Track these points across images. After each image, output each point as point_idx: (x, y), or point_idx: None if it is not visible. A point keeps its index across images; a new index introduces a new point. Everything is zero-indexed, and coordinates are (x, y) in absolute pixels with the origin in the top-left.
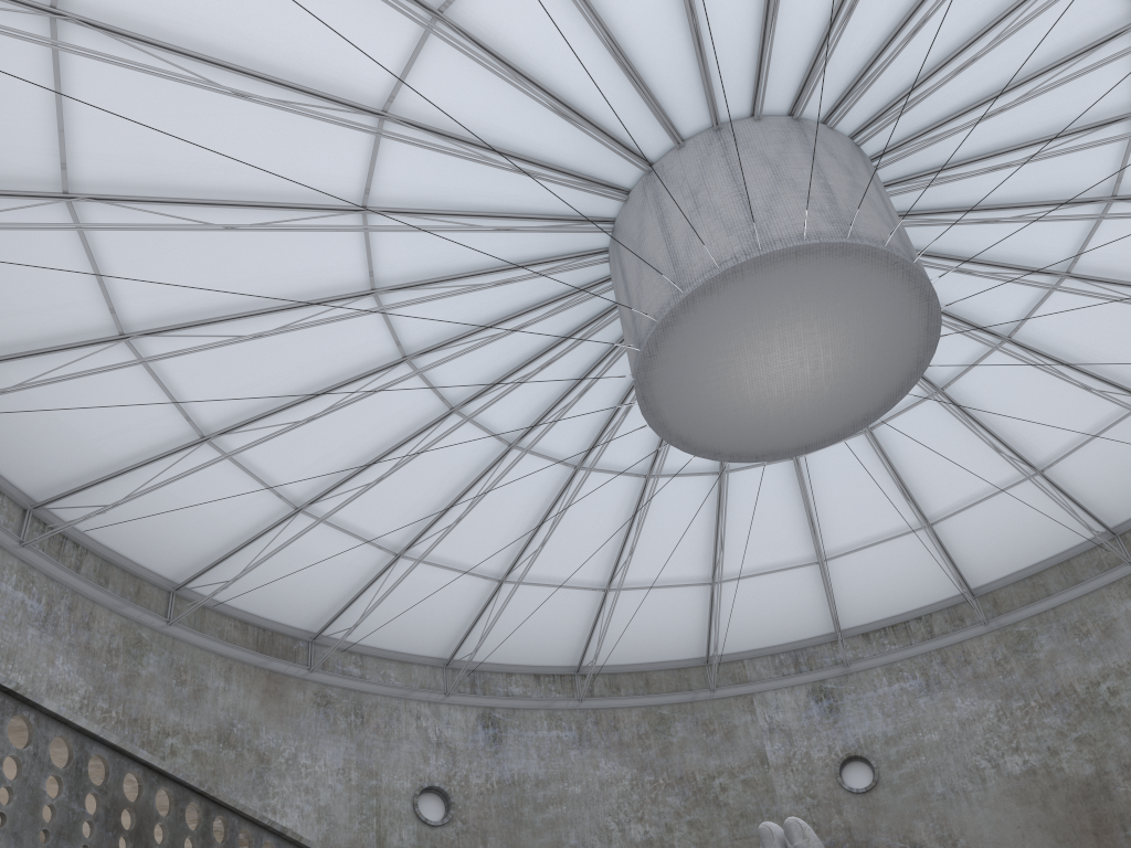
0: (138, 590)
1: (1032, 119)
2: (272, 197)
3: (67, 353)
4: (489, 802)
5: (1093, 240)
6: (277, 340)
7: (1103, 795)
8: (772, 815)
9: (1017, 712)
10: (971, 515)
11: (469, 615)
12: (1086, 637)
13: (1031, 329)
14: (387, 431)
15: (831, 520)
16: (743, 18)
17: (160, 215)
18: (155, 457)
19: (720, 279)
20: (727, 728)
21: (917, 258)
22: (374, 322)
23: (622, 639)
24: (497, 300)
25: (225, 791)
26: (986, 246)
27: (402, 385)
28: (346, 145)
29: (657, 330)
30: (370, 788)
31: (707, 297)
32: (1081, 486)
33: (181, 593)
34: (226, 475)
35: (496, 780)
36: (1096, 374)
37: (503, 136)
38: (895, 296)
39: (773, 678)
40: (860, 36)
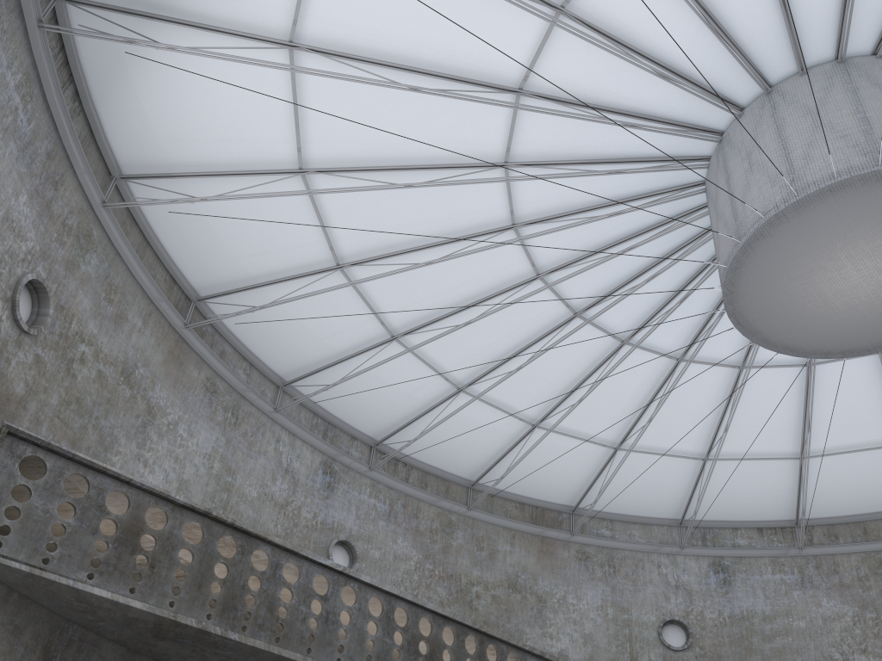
0: (447, 488)
1: None
2: (454, 234)
3: (368, 353)
4: (722, 632)
5: None
6: (486, 320)
7: None
8: None
9: None
10: None
11: (688, 486)
12: None
13: None
14: (580, 364)
15: None
16: (762, 3)
17: (393, 263)
18: (433, 406)
19: (767, 226)
20: None
21: None
22: (547, 295)
23: (832, 496)
24: (632, 260)
25: (515, 622)
26: None
27: (581, 332)
28: (489, 189)
29: (728, 274)
30: (623, 621)
31: (761, 241)
32: None
33: (475, 487)
34: (482, 409)
35: (727, 615)
36: None
37: (595, 150)
38: None
39: None
40: None
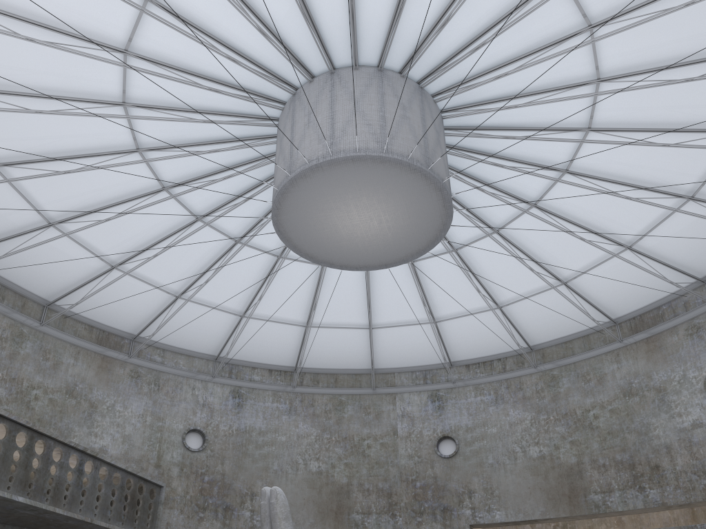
0: (24, 304)
1: (532, 79)
2: (68, 93)
3: None
4: (229, 440)
5: (582, 152)
6: (86, 173)
7: (578, 476)
8: (394, 465)
9: (542, 422)
10: (526, 303)
11: (226, 333)
12: (588, 382)
13: (549, 200)
14: (160, 227)
15: (439, 299)
16: (340, 9)
17: (3, 99)
18: (23, 232)
19: (309, 171)
20: (377, 412)
21: (430, 167)
22: (143, 167)
23: (321, 354)
24: (216, 159)
25: (67, 422)
26: (515, 150)
27: (166, 203)
28: (107, 67)
29: (278, 195)
30: (157, 427)
31: (304, 179)
32: (593, 293)
33: (51, 307)
34: (68, 245)
35: (235, 428)
36: (592, 230)
37: (203, 67)
38: (419, 187)
39: (410, 385)
40: (416, 24)
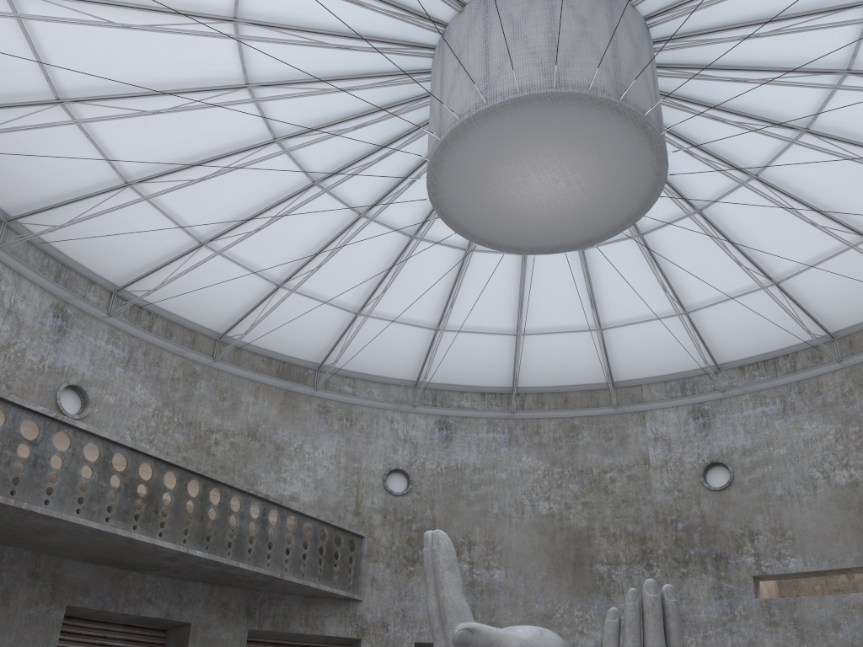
0: (193, 339)
1: None
2: (185, 84)
3: (101, 197)
4: (438, 481)
5: None
6: (226, 177)
7: None
8: (646, 502)
9: (852, 436)
10: (815, 274)
11: (422, 352)
12: None
13: (828, 120)
14: (321, 232)
15: (688, 281)
16: None
17: (121, 105)
18: (175, 257)
19: (462, 129)
20: (622, 436)
21: (622, 96)
22: (286, 160)
23: (542, 369)
24: (367, 137)
25: (252, 468)
26: (764, 55)
27: (321, 201)
28: (220, 43)
29: (430, 168)
30: (353, 469)
31: (457, 142)
32: None
33: (223, 340)
34: (226, 265)
35: (444, 466)
36: None
37: (327, 21)
38: (612, 127)
39: (663, 400)
40: None
